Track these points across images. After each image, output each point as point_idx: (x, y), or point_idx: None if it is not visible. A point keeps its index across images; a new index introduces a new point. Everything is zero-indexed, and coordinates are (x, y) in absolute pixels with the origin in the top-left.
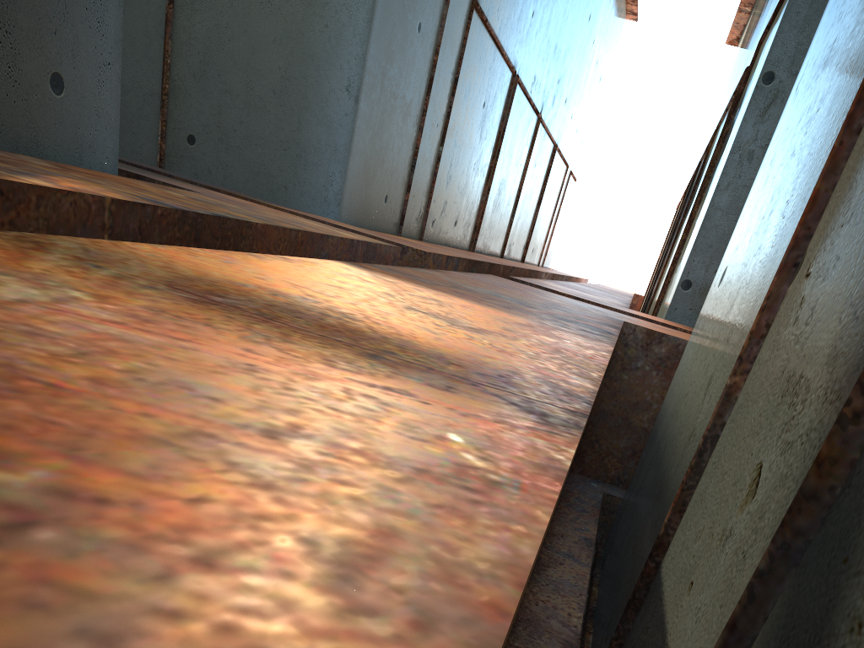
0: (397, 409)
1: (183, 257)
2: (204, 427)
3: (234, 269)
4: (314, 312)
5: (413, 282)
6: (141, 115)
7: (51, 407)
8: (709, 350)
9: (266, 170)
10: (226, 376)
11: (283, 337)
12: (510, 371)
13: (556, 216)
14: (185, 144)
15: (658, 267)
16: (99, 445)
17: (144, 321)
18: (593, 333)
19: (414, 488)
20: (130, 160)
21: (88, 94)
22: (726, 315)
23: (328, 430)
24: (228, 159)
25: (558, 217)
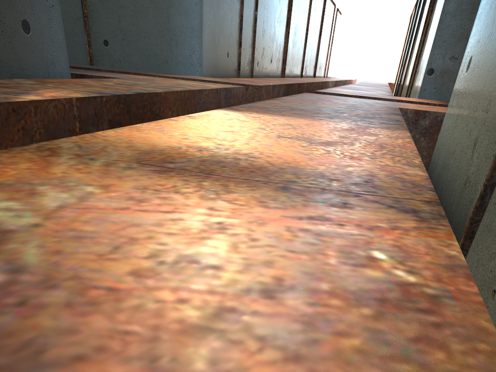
0: (328, 237)
1: (135, 135)
2: (223, 301)
3: (167, 135)
4: (230, 159)
5: (268, 113)
6: (74, 33)
7: (119, 314)
8: (468, 119)
9: (153, 52)
10: (211, 240)
11: (224, 188)
12: (368, 175)
13: (331, 41)
14: (102, 47)
15: (402, 61)
16: (166, 348)
17: (139, 202)
18: (390, 124)
19: (389, 323)
20: (73, 65)
21: (44, 29)
22: (480, 93)
23: (300, 276)
24: (129, 50)
25: (333, 41)
